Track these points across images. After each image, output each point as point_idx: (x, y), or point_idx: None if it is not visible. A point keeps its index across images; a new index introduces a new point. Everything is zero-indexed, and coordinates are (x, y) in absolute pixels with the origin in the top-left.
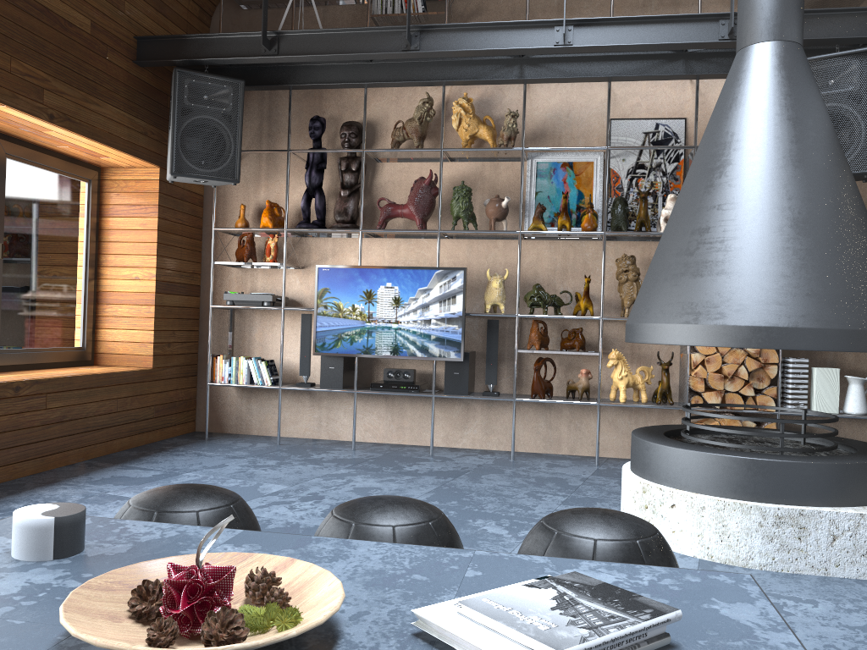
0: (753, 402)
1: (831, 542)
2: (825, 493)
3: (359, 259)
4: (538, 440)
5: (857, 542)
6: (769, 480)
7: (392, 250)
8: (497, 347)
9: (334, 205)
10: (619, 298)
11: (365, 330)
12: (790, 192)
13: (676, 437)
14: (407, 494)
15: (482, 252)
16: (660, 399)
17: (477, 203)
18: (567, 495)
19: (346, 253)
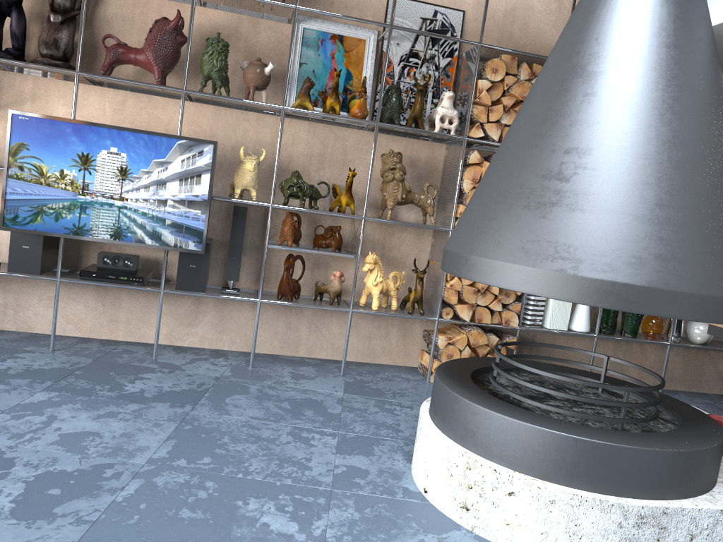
0: (499, 317)
1: (688, 541)
2: (684, 484)
3: (73, 110)
4: (275, 341)
5: (712, 540)
6: (633, 471)
7: (116, 104)
8: (243, 239)
9: (39, 32)
10: (376, 195)
11: (77, 205)
12: (691, 119)
13: (477, 381)
14: (140, 446)
15: (230, 124)
16: (412, 308)
17: (230, 64)
18: (336, 434)
19: (53, 99)
